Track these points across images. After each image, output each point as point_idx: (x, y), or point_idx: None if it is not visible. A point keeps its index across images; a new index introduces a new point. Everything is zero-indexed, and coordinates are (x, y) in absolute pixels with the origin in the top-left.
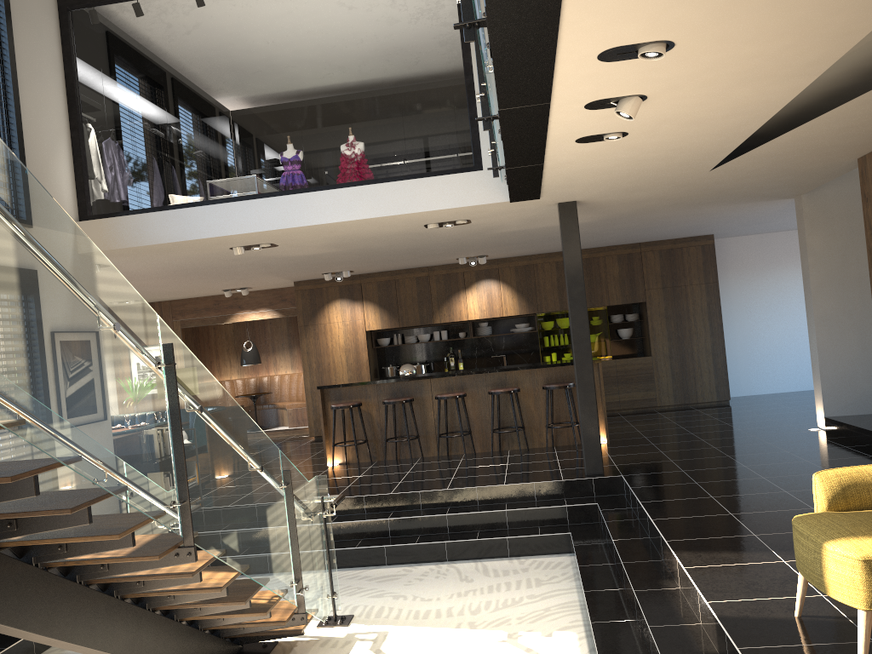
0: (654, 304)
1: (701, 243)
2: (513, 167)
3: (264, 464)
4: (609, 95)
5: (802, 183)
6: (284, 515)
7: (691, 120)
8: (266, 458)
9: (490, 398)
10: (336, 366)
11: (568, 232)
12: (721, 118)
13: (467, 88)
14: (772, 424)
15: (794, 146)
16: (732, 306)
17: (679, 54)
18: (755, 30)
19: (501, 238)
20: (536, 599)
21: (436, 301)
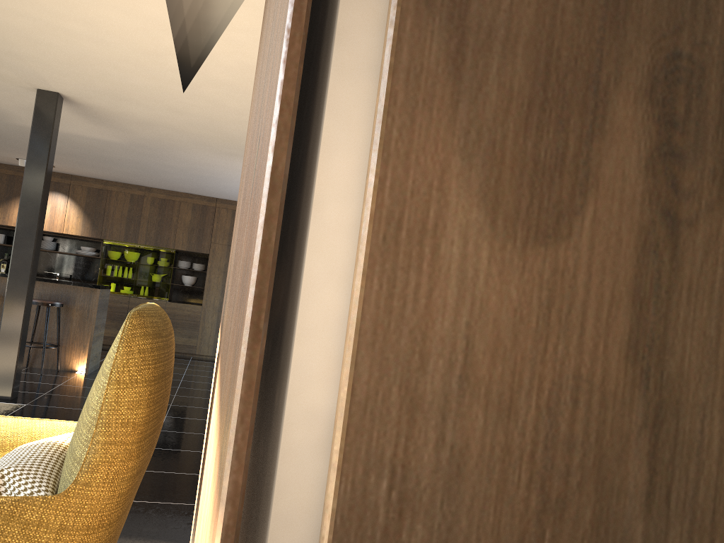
0: (216, 258)
1: None
2: None
3: None
4: None
5: None
6: None
7: None
8: None
9: None
10: None
11: (40, 123)
12: None
13: None
14: None
15: (249, 80)
16: None
17: None
18: None
19: None
20: None
21: None
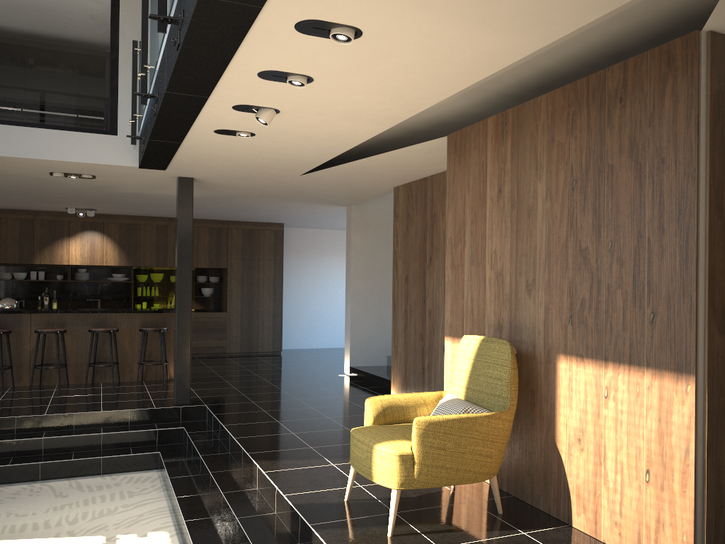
0: (234, 271)
1: (274, 228)
2: (156, 140)
3: None
4: (254, 103)
5: (355, 197)
6: None
7: (303, 136)
8: None
9: (88, 335)
10: None
11: (184, 202)
12: (322, 140)
13: (111, 62)
14: (314, 370)
15: (360, 170)
16: (290, 280)
17: (314, 88)
18: (366, 86)
19: (116, 196)
20: (130, 507)
21: (38, 244)
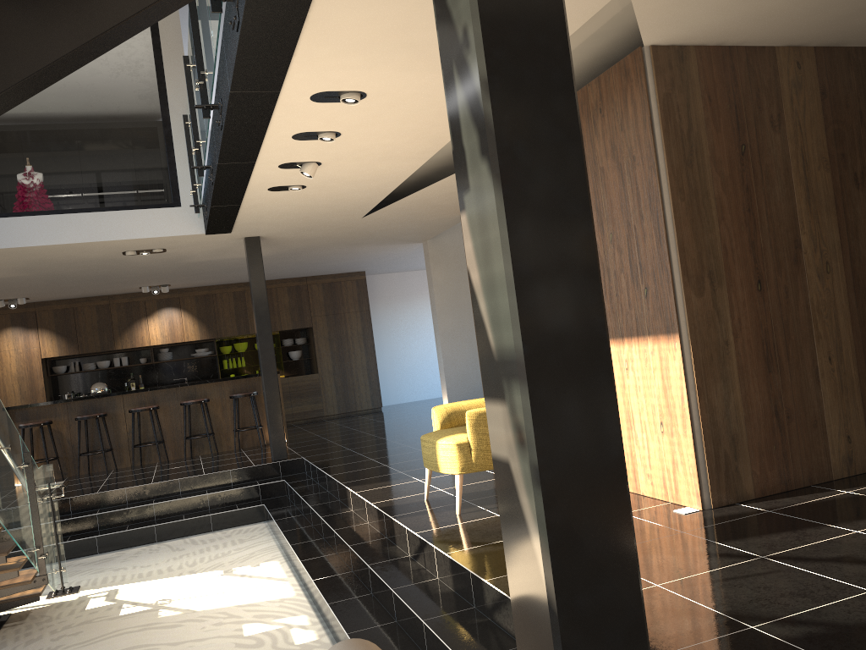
0: (319, 329)
1: (355, 278)
2: (217, 205)
3: (12, 443)
4: (296, 160)
5: (427, 231)
6: (26, 491)
7: (350, 181)
8: (13, 439)
9: (181, 409)
10: (8, 395)
11: (254, 261)
12: (370, 181)
13: (165, 137)
14: (414, 418)
15: (418, 204)
16: (382, 331)
17: (344, 139)
18: (388, 131)
19: (188, 267)
20: (242, 549)
21: (117, 328)
